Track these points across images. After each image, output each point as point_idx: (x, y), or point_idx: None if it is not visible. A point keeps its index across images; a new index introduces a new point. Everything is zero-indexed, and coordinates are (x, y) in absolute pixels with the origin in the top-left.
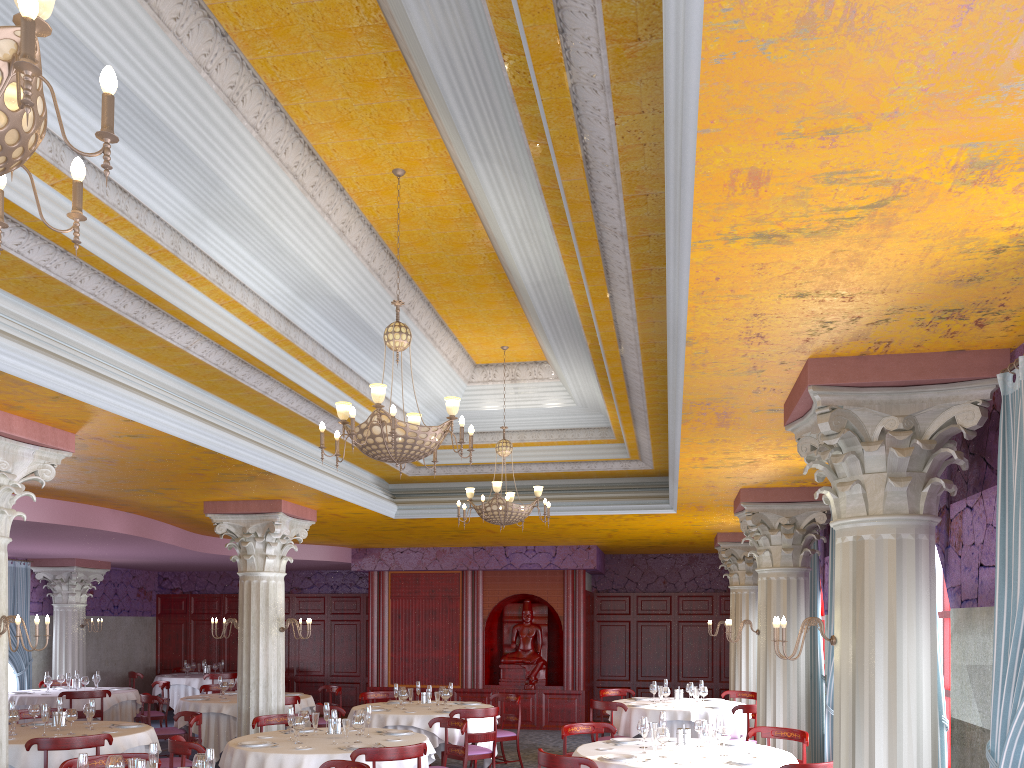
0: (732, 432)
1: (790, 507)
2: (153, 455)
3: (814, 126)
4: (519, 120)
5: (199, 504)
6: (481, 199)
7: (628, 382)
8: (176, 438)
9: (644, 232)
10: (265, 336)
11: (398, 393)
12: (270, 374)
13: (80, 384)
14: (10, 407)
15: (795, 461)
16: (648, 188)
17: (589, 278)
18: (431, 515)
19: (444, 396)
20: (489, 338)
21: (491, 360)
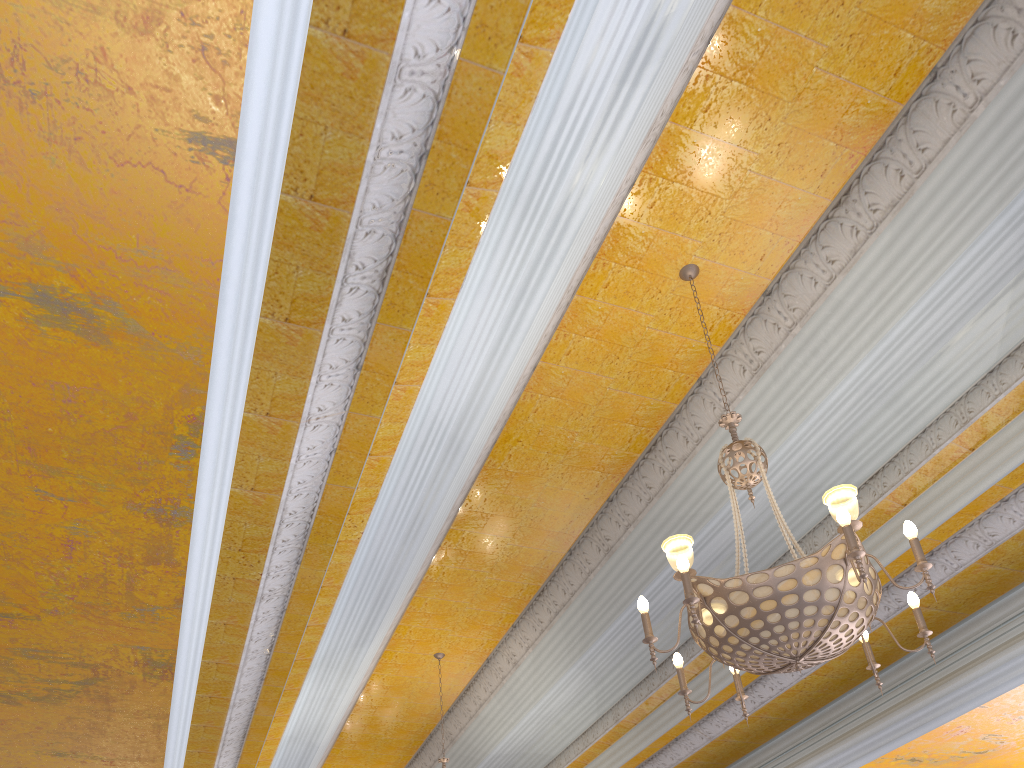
0: None
1: None
2: None
3: (1019, 713)
4: (694, 657)
5: None
6: (520, 688)
7: None
8: None
9: (726, 738)
10: None
11: None
12: None
13: None
14: None
15: None
16: (767, 713)
17: (629, 761)
18: None
19: None
20: None
21: None
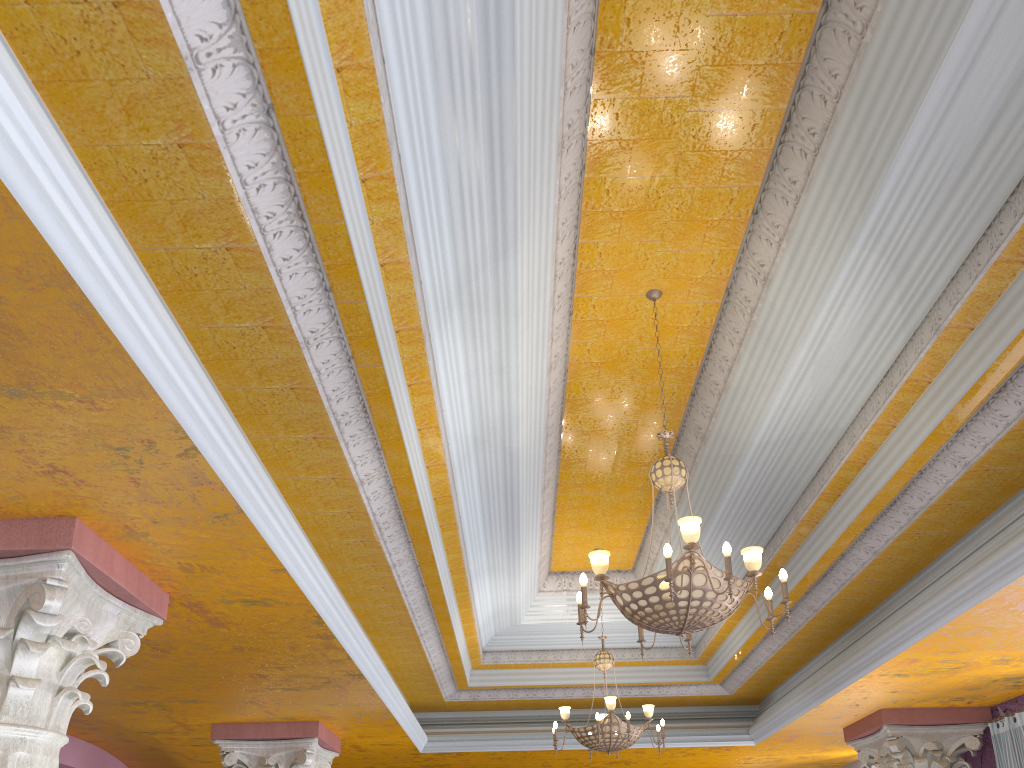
0: (1014, 618)
1: (935, 730)
2: (237, 640)
3: None
4: None
5: (200, 728)
6: (777, 321)
7: (833, 569)
8: (308, 608)
9: None
10: (431, 486)
11: (483, 594)
12: (414, 539)
13: (264, 498)
14: (127, 534)
15: (1005, 667)
16: None
17: (964, 400)
18: (468, 748)
19: (521, 603)
20: (589, 537)
21: (570, 566)
